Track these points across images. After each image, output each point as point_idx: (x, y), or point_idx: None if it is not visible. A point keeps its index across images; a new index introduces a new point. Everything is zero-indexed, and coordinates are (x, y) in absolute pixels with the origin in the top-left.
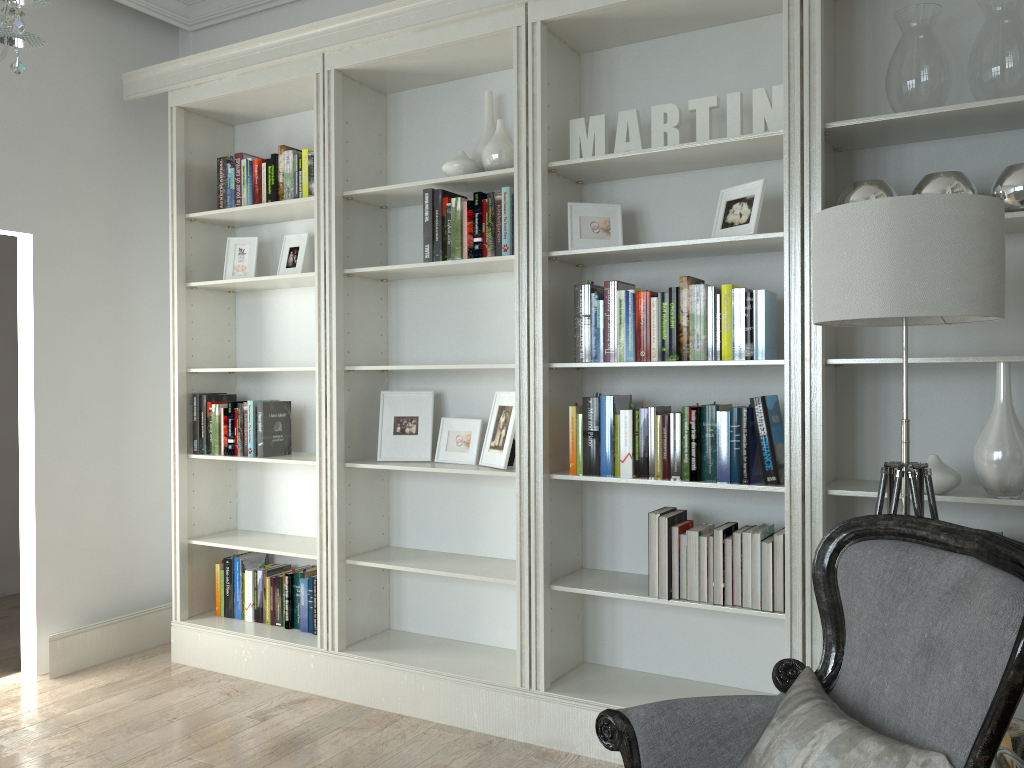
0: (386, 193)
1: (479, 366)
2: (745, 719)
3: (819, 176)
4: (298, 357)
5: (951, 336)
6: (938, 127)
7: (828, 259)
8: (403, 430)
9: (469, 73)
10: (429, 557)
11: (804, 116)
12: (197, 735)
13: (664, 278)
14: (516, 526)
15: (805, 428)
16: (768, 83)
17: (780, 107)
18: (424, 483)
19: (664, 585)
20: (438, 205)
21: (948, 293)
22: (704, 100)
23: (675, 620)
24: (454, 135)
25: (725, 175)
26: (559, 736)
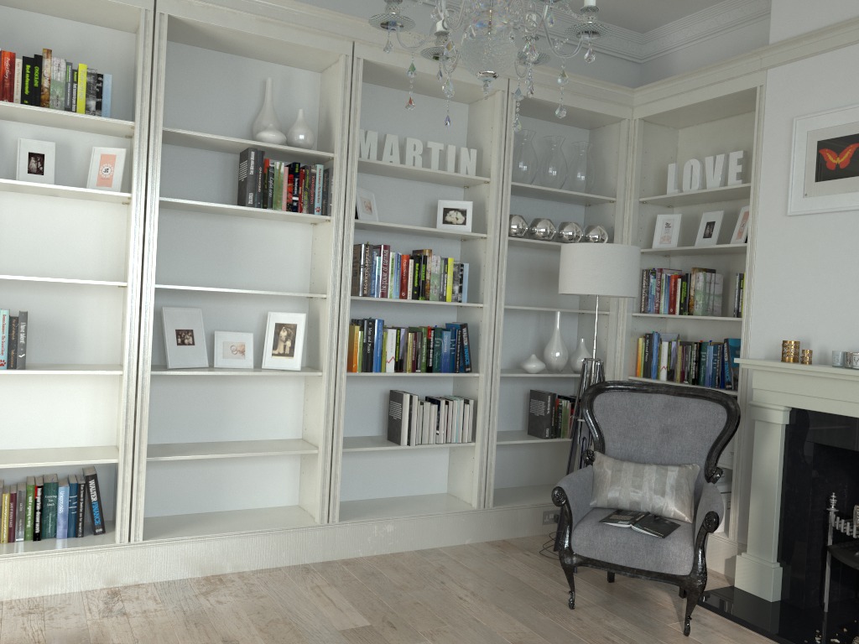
0: (198, 138)
1: (292, 294)
2: (588, 479)
3: (509, 209)
4: (14, 265)
5: (514, 295)
6: (531, 193)
7: (596, 266)
8: (183, 341)
9: (246, 54)
10: (199, 447)
11: (504, 176)
12: (101, 640)
13: (379, 243)
14: (324, 410)
15: (495, 341)
16: (444, 139)
17: (474, 162)
18: (174, 386)
19: (412, 437)
20: (262, 164)
21: (637, 288)
22: (437, 144)
23: (373, 462)
24: (222, 98)
25: (418, 187)
26: (348, 549)
